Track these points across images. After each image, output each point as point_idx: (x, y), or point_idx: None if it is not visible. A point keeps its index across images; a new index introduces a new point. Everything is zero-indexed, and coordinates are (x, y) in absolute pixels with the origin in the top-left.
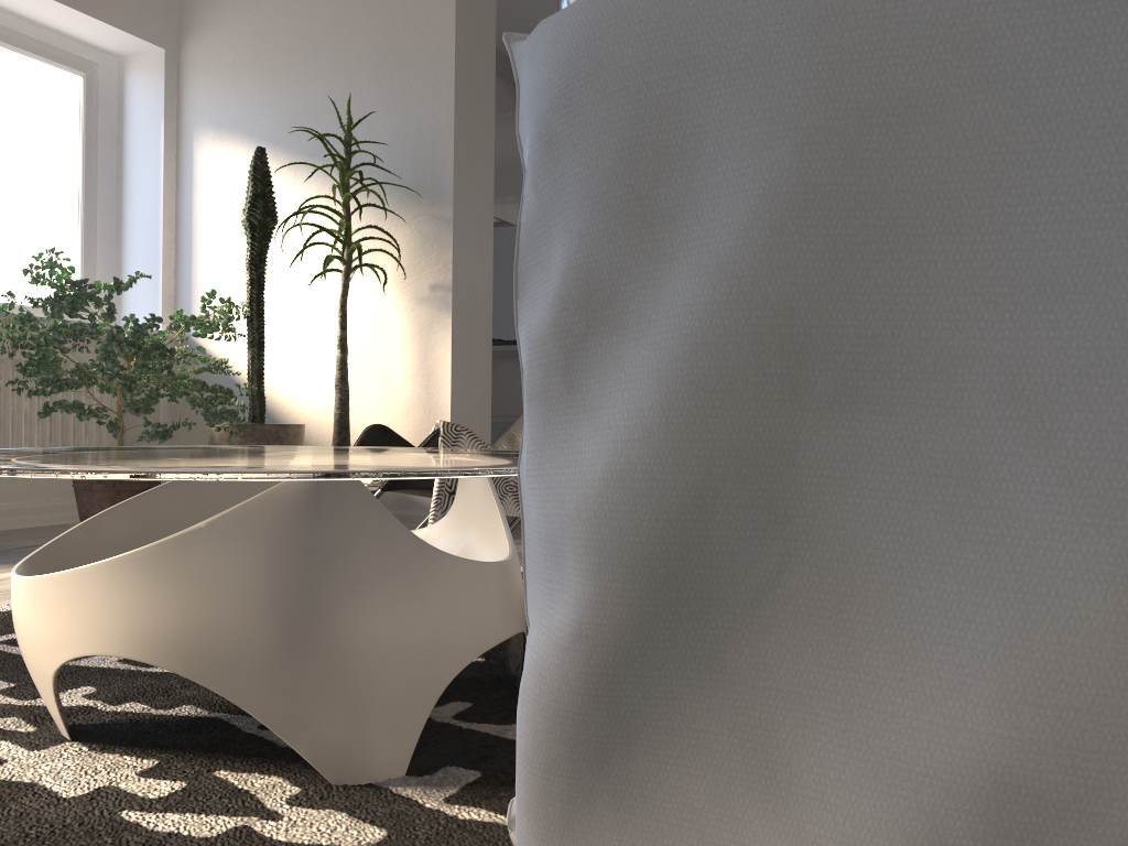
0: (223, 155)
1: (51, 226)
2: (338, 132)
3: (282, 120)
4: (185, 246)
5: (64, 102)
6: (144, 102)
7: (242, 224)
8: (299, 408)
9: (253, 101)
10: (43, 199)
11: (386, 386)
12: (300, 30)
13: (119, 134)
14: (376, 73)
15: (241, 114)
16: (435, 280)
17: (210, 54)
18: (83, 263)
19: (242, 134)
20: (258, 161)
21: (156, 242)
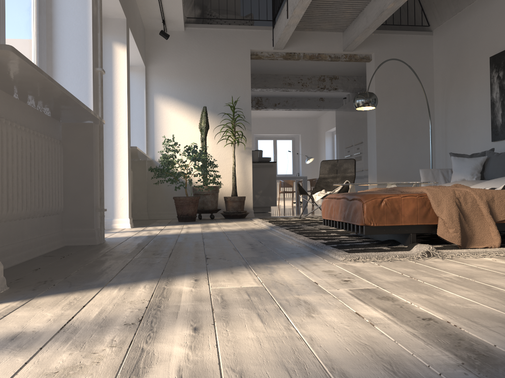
0: (166, 103)
1: None
2: (212, 101)
3: (190, 95)
4: (151, 130)
5: None
6: (136, 82)
7: (200, 128)
8: (199, 182)
9: (179, 88)
10: None
11: (231, 175)
12: (196, 69)
13: None
14: (225, 86)
15: (174, 91)
16: (246, 146)
17: (160, 70)
18: None
19: (175, 97)
20: (206, 110)
21: (143, 129)
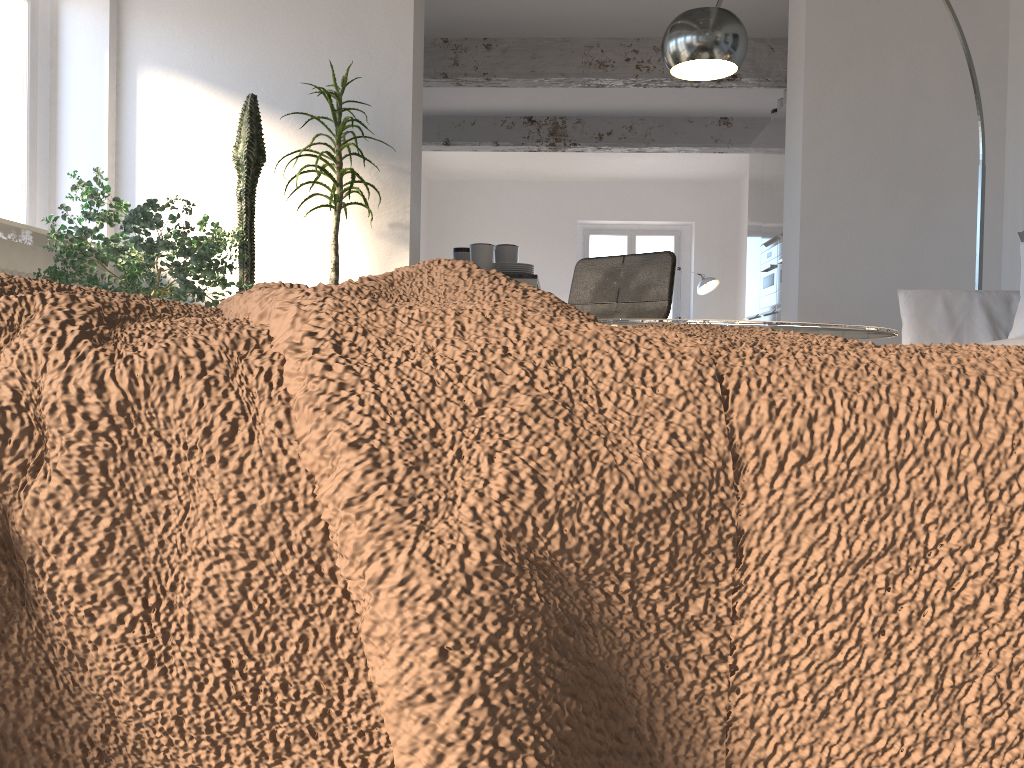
0: (171, 93)
1: (6, 142)
2: (298, 87)
3: (238, 69)
4: (128, 171)
5: (15, 24)
6: (85, 33)
7: (235, 159)
8: None
9: (207, 48)
10: (1, 116)
11: None
12: None
13: (53, 60)
14: (337, 41)
15: (193, 58)
16: (394, 219)
17: None
18: (28, 180)
19: (194, 77)
20: (253, 106)
21: (100, 166)
